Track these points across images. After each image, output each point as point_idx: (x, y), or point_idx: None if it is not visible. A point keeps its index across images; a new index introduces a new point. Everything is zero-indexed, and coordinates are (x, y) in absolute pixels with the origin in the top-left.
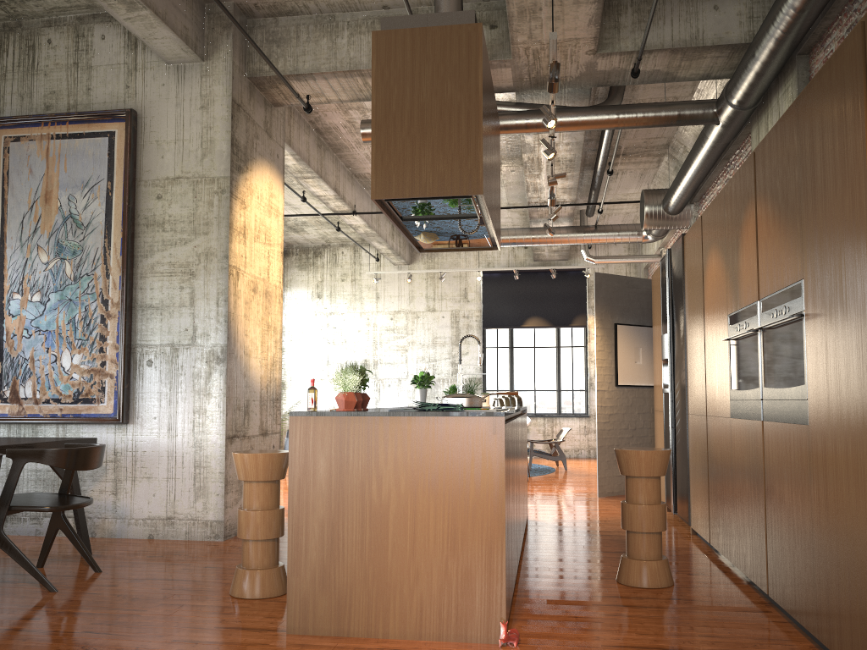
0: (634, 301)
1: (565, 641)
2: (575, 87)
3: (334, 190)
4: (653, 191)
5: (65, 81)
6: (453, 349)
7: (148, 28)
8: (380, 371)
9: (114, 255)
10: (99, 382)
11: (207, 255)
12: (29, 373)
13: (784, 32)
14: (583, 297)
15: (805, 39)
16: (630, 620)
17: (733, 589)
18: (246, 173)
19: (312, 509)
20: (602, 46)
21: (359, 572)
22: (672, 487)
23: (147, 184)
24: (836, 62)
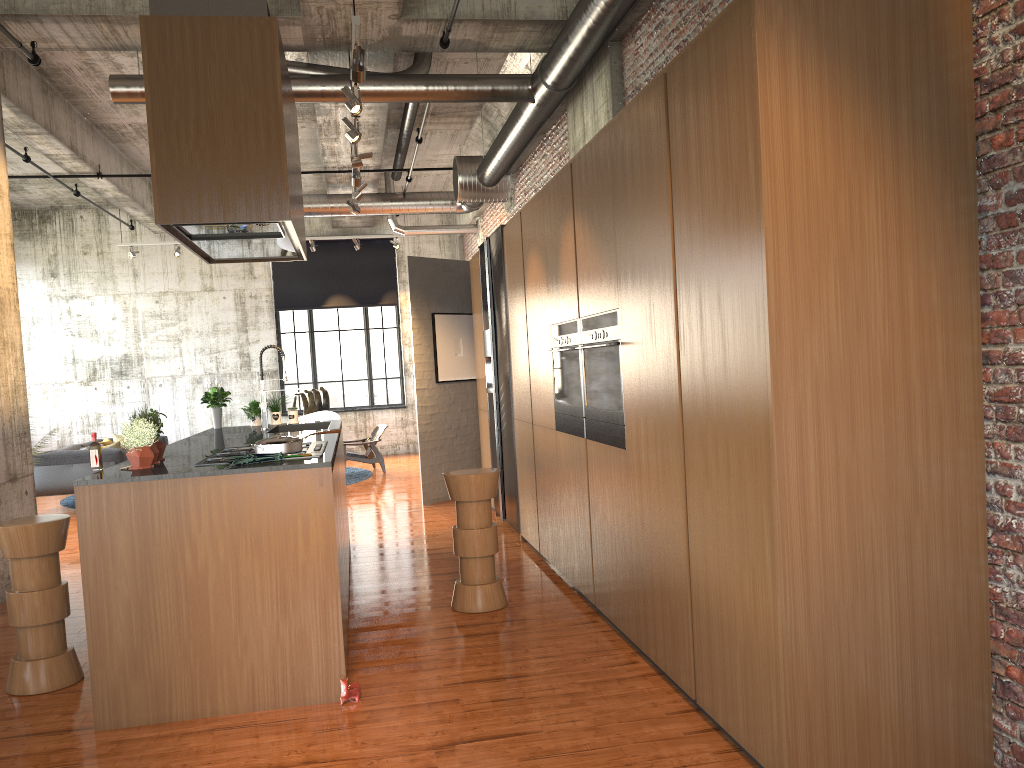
0: (452, 287)
1: (407, 687)
2: (377, 51)
3: (71, 149)
4: (466, 159)
5: None
6: (240, 336)
7: None
8: (147, 369)
9: None
10: None
11: None
12: None
13: (596, 23)
14: (393, 270)
15: (617, 27)
16: (469, 652)
17: (563, 601)
18: None
19: (113, 590)
20: (407, 11)
21: (178, 651)
22: (501, 492)
23: None
24: (643, 103)
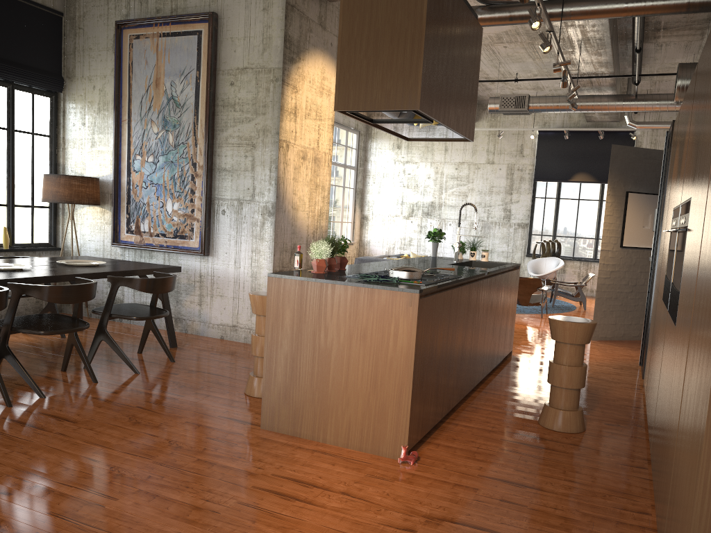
0: (650, 172)
1: (452, 467)
2: None
3: None
4: (688, 65)
5: None
6: (506, 197)
7: None
8: (443, 212)
9: (200, 129)
10: (190, 224)
11: (264, 131)
12: (146, 214)
13: None
14: None
15: None
16: (519, 457)
17: (633, 443)
18: (299, 62)
19: (280, 346)
20: None
21: (309, 394)
22: (642, 343)
23: (224, 73)
24: None
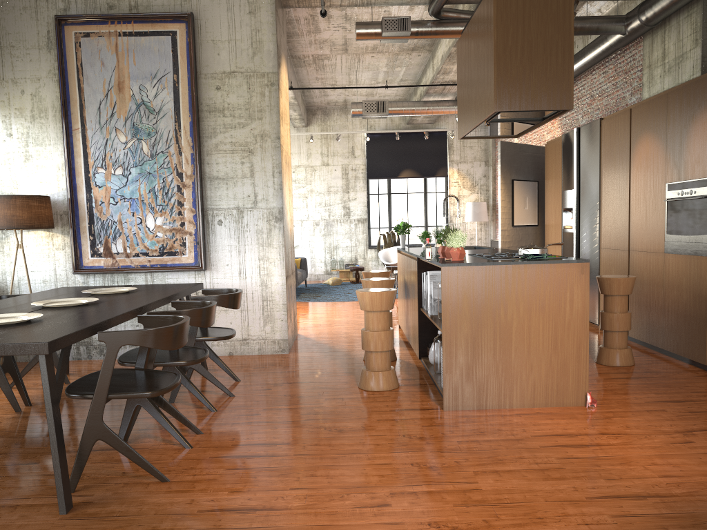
0: (523, 162)
1: (620, 401)
2: None
3: None
4: None
5: None
6: (344, 195)
7: None
8: None
9: (184, 136)
10: (180, 238)
11: (262, 136)
12: (118, 233)
13: None
14: (445, 153)
15: None
16: (639, 386)
17: (673, 363)
18: (280, 67)
19: (459, 329)
20: None
21: (492, 368)
22: None
23: (207, 76)
24: None
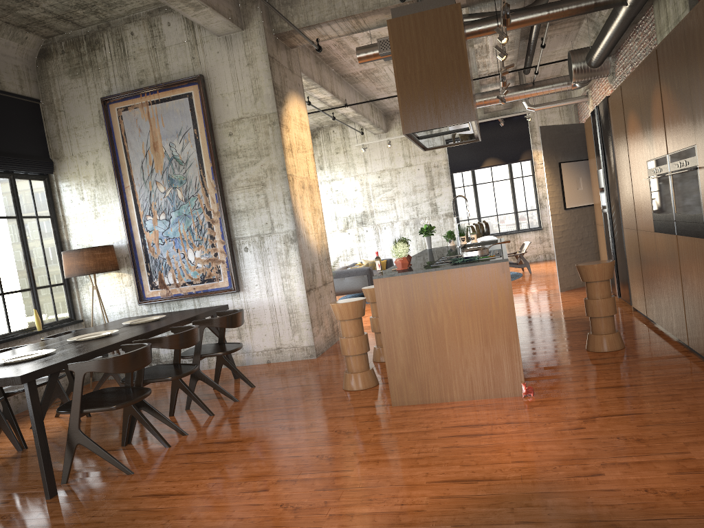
0: (572, 143)
1: (561, 390)
2: None
3: (331, 93)
4: (577, 51)
5: (149, 61)
6: (429, 193)
7: (207, 18)
8: (376, 219)
9: (208, 180)
10: (215, 267)
11: (271, 170)
12: (168, 268)
13: None
14: (527, 136)
15: None
16: (600, 373)
17: (665, 345)
18: (285, 105)
19: (396, 333)
20: None
21: (430, 366)
22: (616, 279)
23: (220, 126)
24: None
